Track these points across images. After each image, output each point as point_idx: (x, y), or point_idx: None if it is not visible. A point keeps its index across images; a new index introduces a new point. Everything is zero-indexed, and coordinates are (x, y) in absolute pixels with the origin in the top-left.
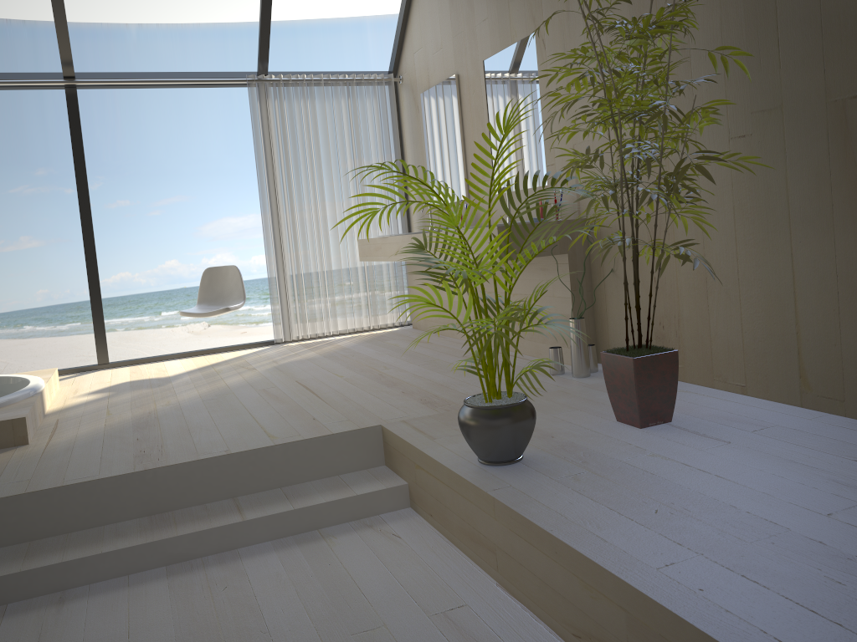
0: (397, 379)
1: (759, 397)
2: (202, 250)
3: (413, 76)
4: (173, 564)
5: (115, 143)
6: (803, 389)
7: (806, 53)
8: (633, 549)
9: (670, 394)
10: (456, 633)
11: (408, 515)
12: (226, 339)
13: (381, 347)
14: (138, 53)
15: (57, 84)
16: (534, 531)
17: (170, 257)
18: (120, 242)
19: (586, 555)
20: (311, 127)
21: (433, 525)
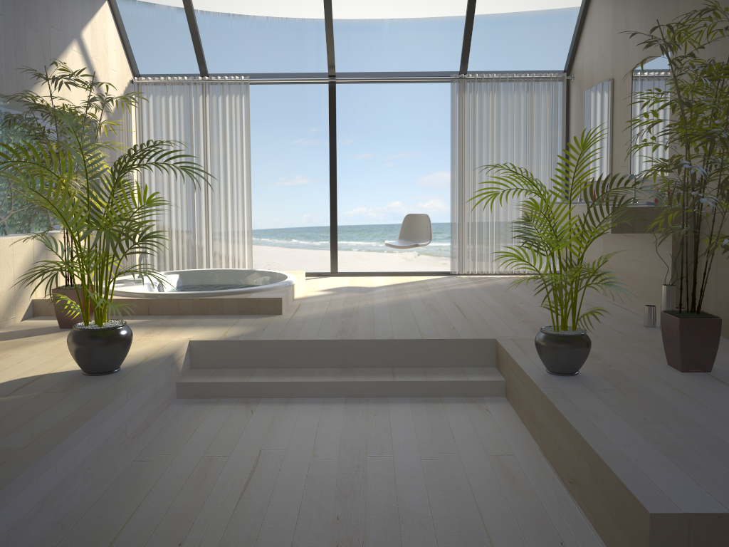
0: (524, 312)
1: None
2: (419, 196)
3: (581, 76)
4: (350, 397)
5: (365, 110)
6: None
7: None
8: (610, 434)
9: (711, 350)
10: (499, 466)
11: (501, 401)
12: (430, 267)
13: (526, 287)
14: (388, 41)
15: (323, 81)
16: (557, 414)
17: (395, 199)
18: (361, 184)
19: (577, 430)
20: (495, 114)
21: (514, 409)
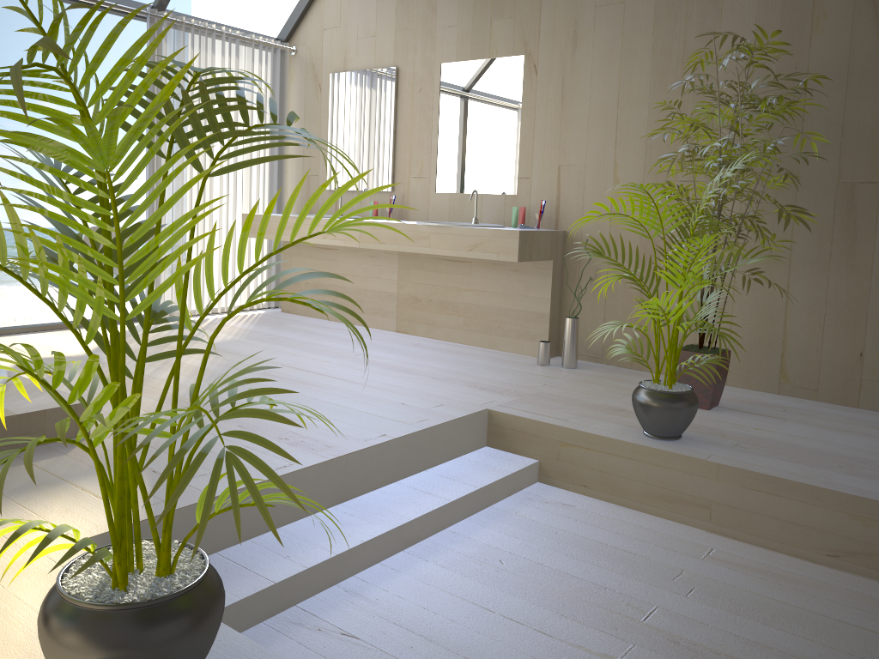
0: (399, 366)
1: (738, 387)
2: None
3: (317, 52)
4: (408, 548)
5: None
6: (782, 382)
7: (825, 143)
8: (878, 490)
9: (723, 383)
10: (740, 567)
11: (548, 488)
12: None
13: (293, 331)
14: None
15: None
16: (784, 485)
17: None
18: None
19: (861, 496)
20: None
21: (586, 494)
